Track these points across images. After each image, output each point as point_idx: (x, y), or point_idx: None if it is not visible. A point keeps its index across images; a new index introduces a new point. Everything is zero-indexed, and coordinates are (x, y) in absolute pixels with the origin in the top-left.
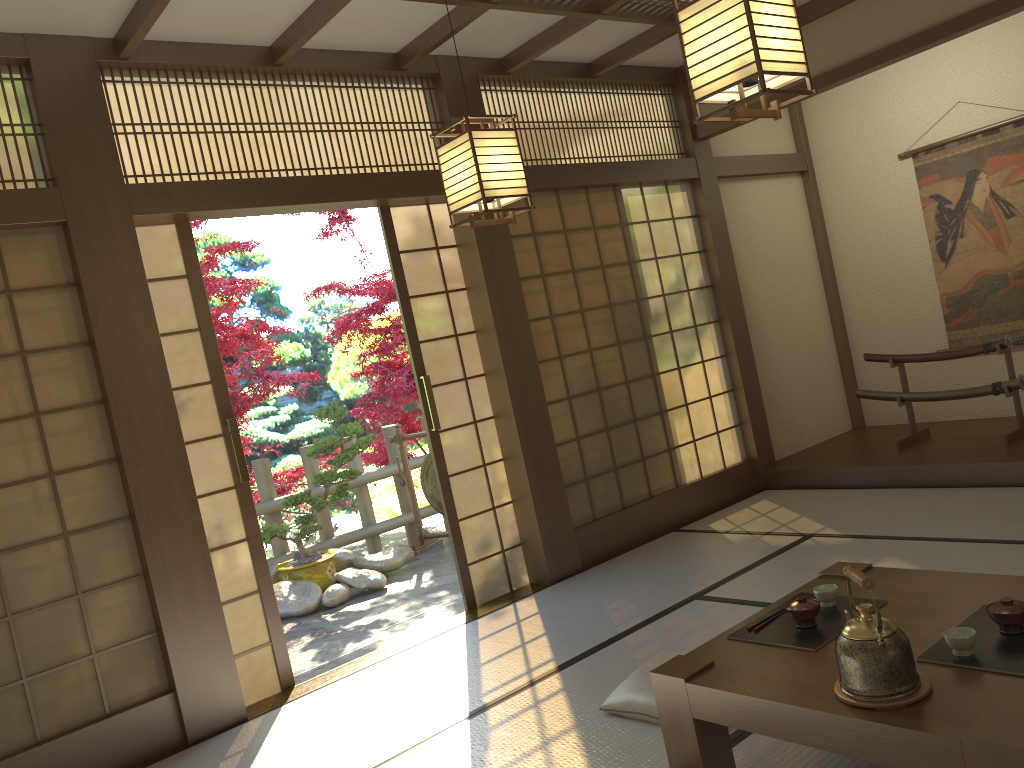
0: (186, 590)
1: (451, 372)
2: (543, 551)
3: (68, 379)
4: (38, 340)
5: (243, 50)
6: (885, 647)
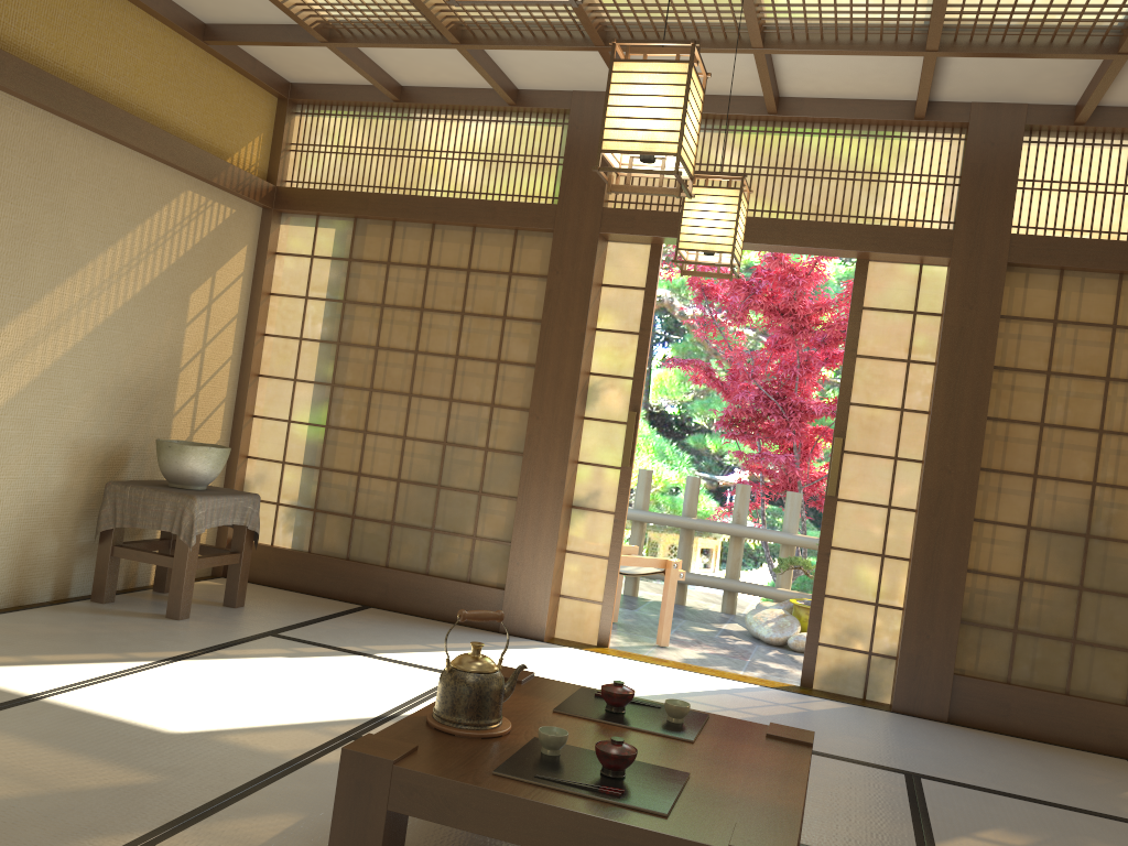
0: (536, 522)
1: (879, 445)
2: (896, 672)
3: (524, 343)
4: (516, 311)
5: (742, 100)
6: (447, 674)
